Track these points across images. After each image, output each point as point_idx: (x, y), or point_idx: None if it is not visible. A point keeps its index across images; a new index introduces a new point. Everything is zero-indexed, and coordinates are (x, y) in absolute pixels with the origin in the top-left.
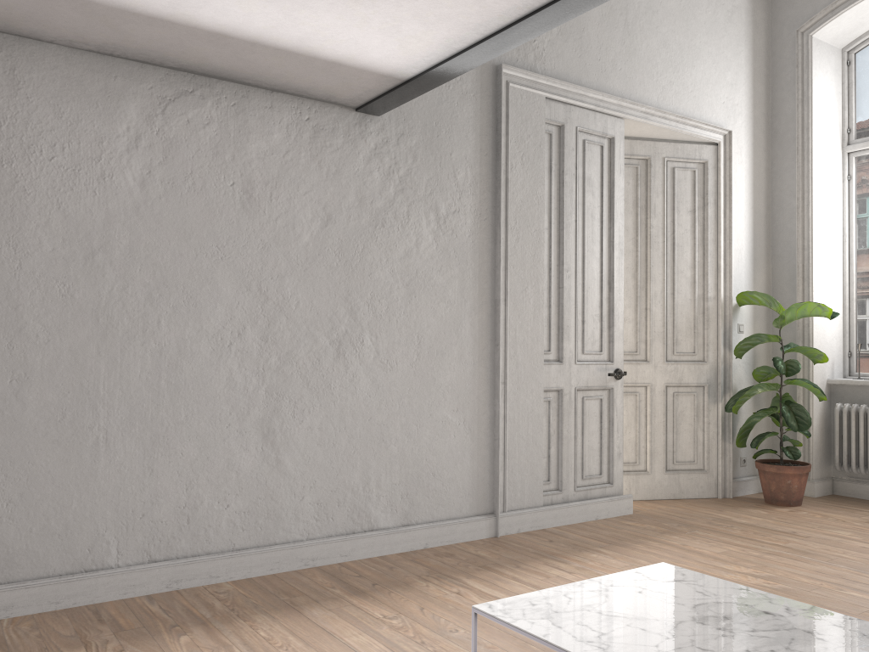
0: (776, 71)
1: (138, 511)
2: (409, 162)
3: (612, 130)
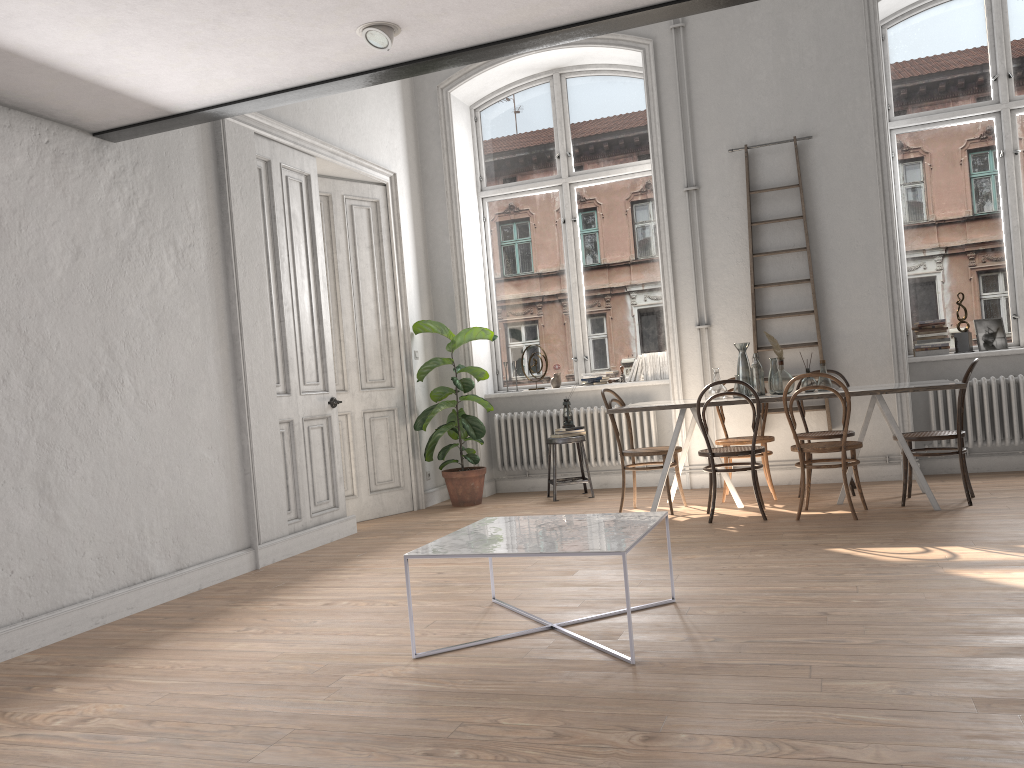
0: (421, 120)
1: None
2: (146, 193)
3: (308, 167)
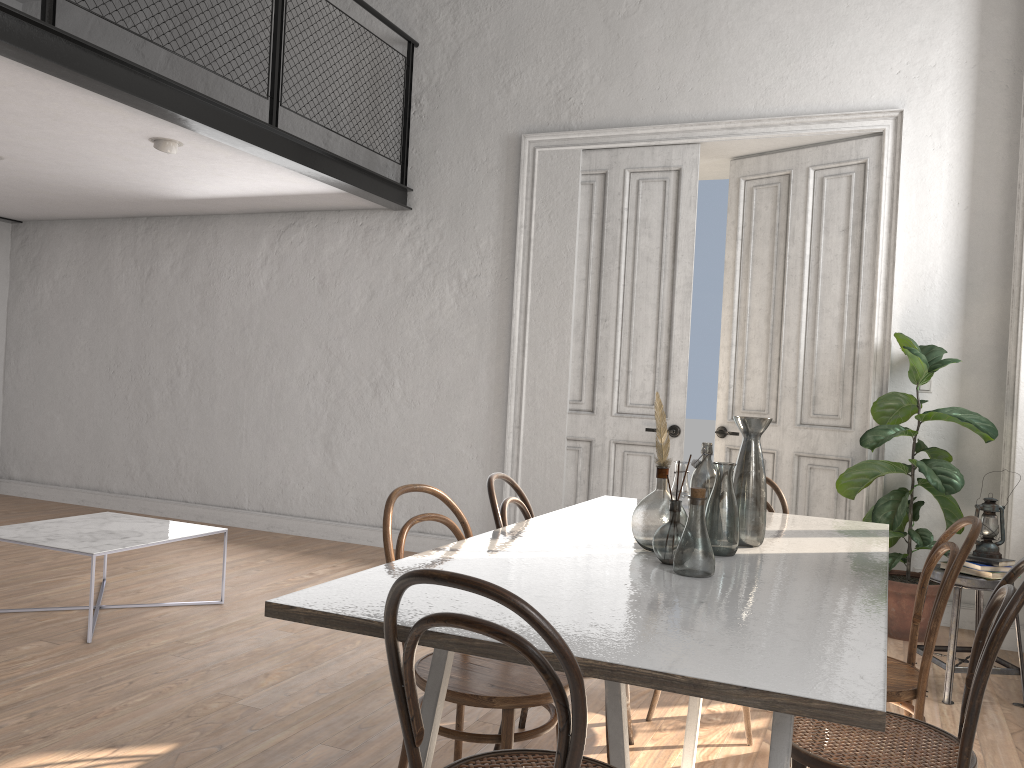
0: None
1: (258, 480)
2: (436, 241)
3: (678, 160)
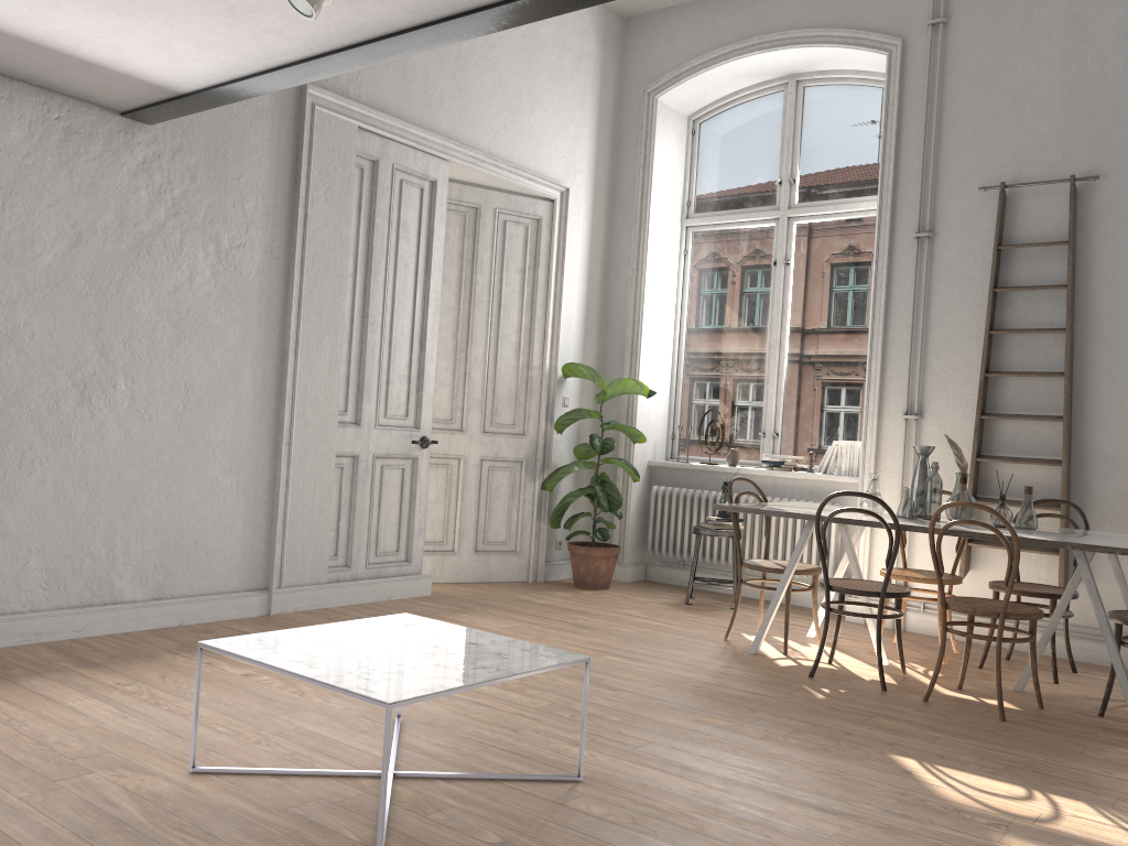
0: (622, 130)
1: None
2: (186, 183)
3: (435, 172)
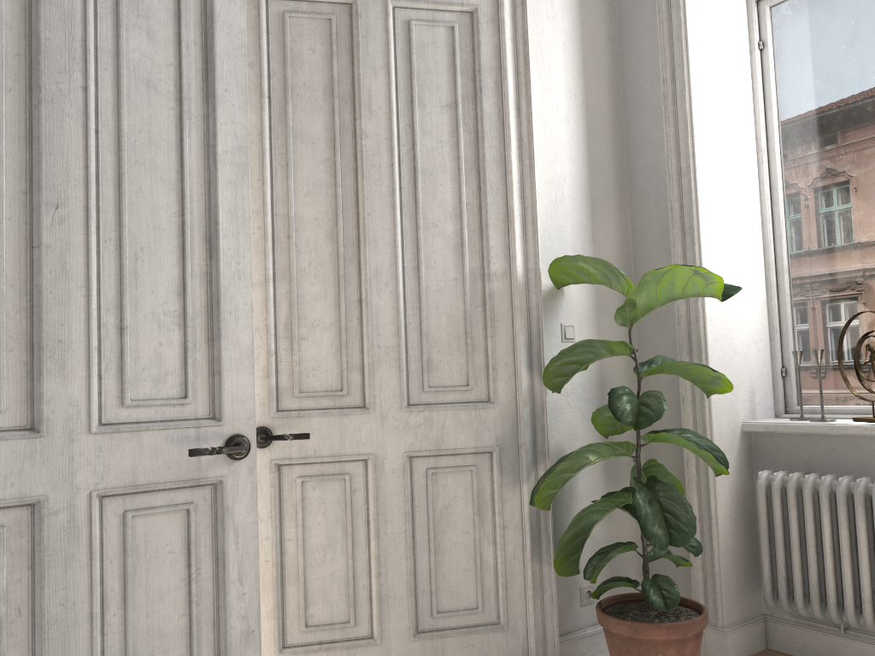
0: None
1: None
2: None
3: None
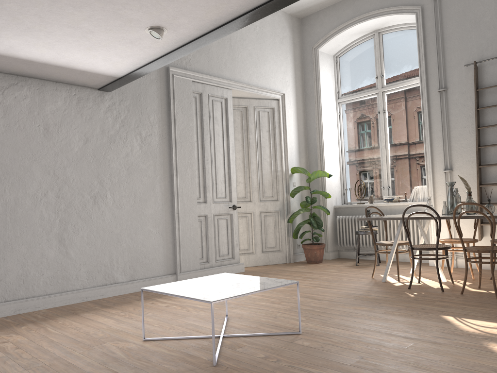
0: (305, 65)
1: None
2: (126, 113)
3: (226, 95)
